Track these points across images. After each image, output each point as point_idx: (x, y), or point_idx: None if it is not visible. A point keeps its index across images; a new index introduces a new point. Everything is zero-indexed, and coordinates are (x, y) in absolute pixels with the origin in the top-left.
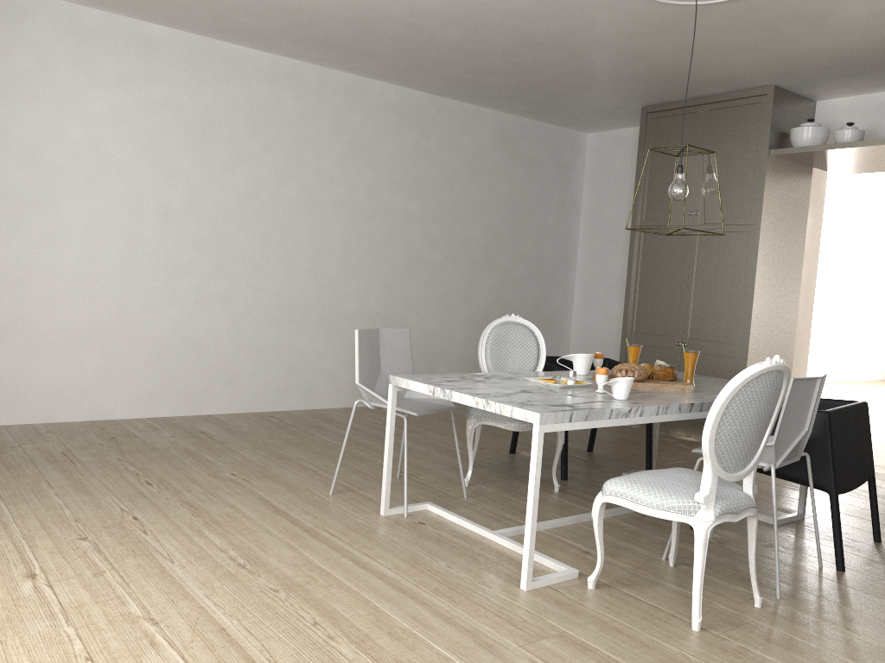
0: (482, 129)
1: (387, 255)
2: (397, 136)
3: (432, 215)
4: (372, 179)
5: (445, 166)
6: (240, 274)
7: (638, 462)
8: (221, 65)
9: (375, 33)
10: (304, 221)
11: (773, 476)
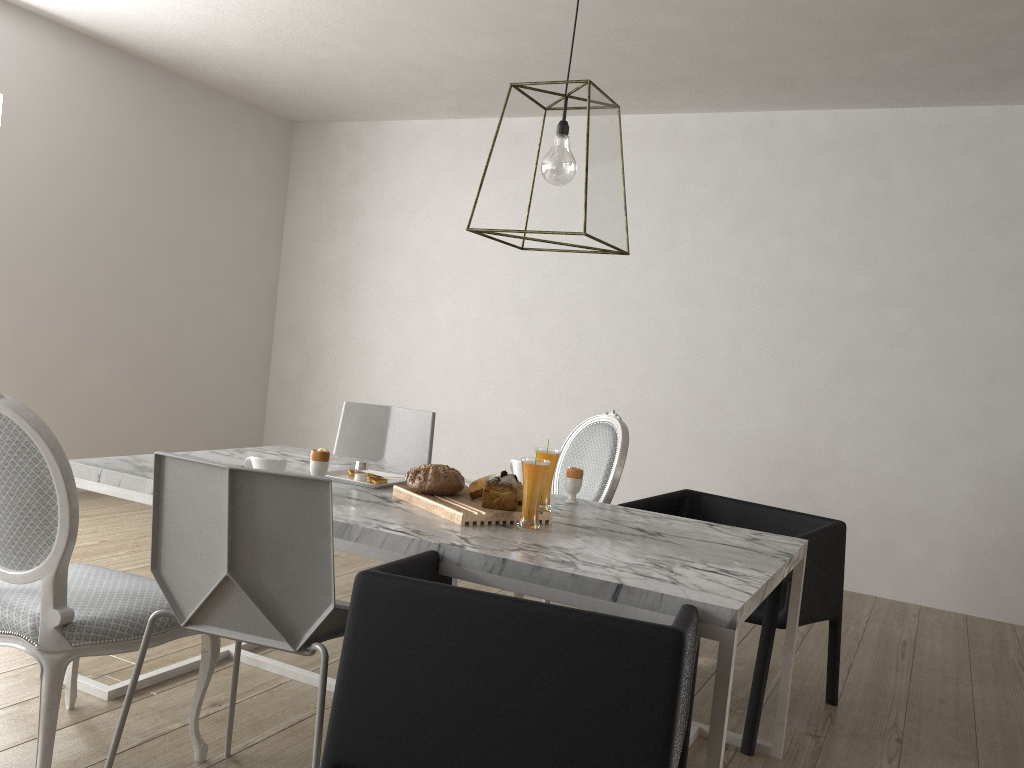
0: (1017, 143)
1: (805, 355)
2: (828, 182)
3: (896, 294)
4: (783, 249)
5: (926, 214)
6: (592, 374)
7: (843, 744)
8: (584, 141)
9: (629, 54)
10: (675, 310)
11: (145, 630)
